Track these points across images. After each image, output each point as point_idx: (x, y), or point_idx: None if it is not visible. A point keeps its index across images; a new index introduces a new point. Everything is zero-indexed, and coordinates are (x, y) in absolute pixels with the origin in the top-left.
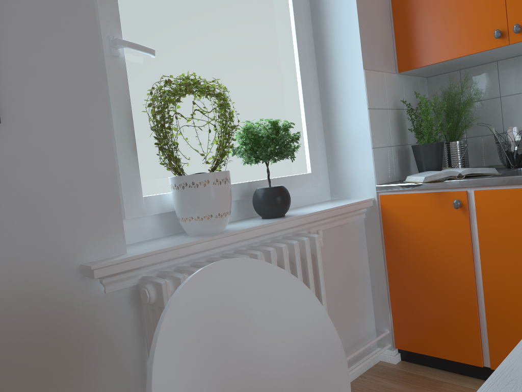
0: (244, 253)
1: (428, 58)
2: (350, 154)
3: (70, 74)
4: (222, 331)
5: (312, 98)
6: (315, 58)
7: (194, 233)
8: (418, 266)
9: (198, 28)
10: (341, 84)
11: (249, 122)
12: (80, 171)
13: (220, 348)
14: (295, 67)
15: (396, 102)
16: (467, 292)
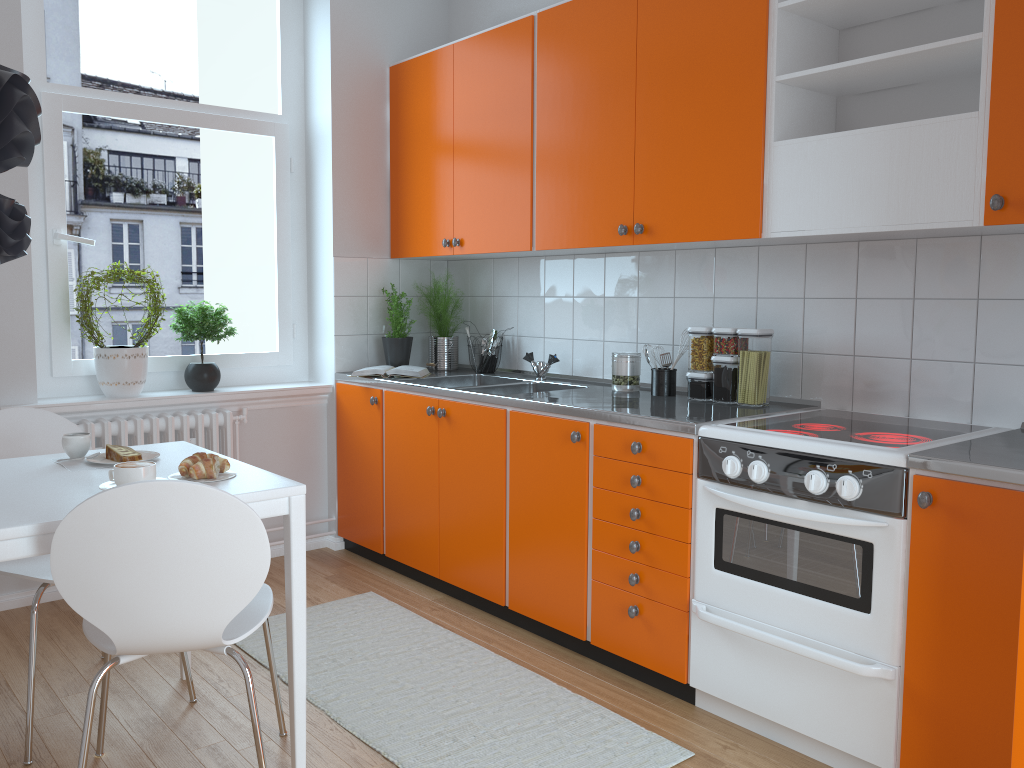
0: (148, 417)
1: (409, 251)
2: (322, 337)
3: (3, 270)
4: (7, 438)
5: (295, 276)
6: (305, 234)
7: (107, 395)
8: (354, 456)
9: (149, 214)
10: (320, 266)
11: (201, 300)
12: (4, 340)
13: (3, 445)
14: (273, 244)
15: (385, 289)
16: (377, 483)
